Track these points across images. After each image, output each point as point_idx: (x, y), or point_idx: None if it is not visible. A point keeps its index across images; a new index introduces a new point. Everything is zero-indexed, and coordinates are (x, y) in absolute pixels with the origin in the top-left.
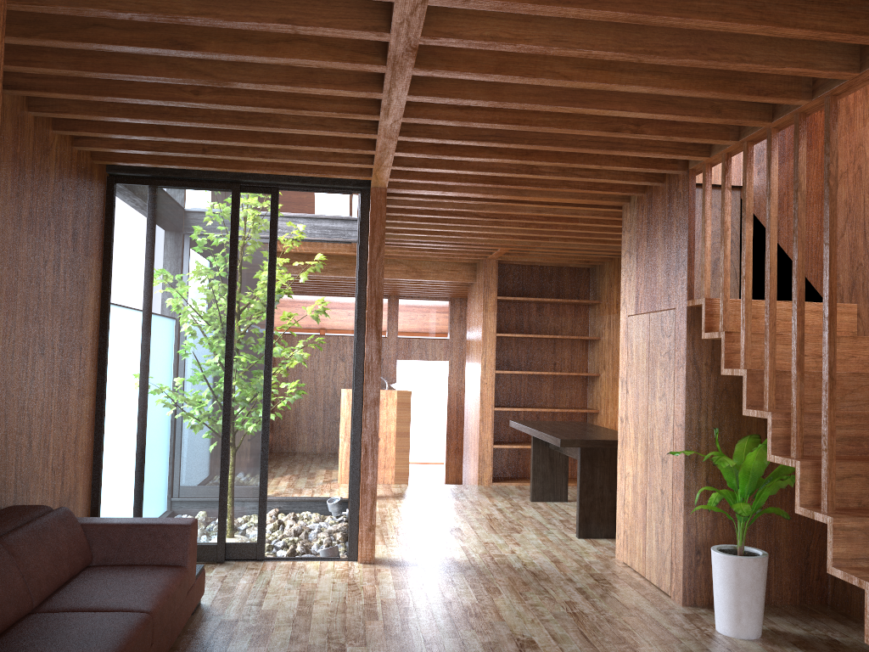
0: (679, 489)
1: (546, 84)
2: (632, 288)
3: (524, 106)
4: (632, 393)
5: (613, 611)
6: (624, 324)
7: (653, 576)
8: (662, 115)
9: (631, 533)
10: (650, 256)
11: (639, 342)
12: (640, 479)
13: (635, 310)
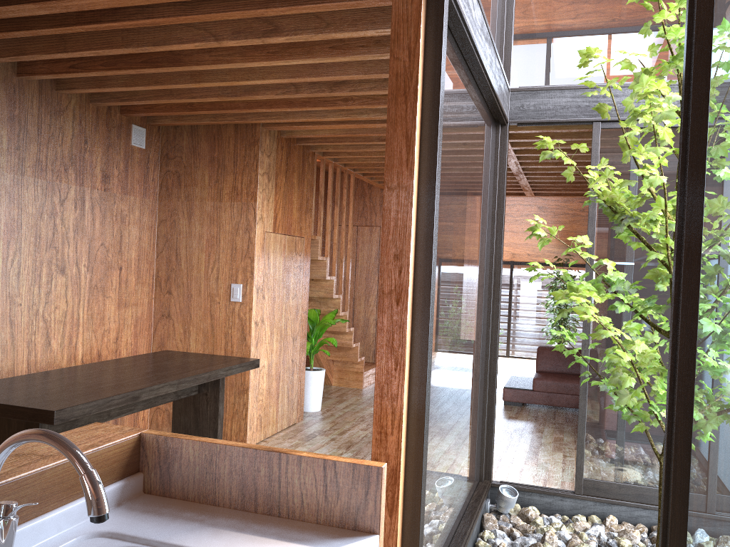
0: (303, 351)
1: None
2: (271, 209)
3: None
4: (269, 298)
5: (348, 423)
6: (261, 238)
7: (284, 424)
8: None
9: (265, 411)
10: (288, 192)
11: (276, 256)
12: (275, 363)
13: (273, 229)
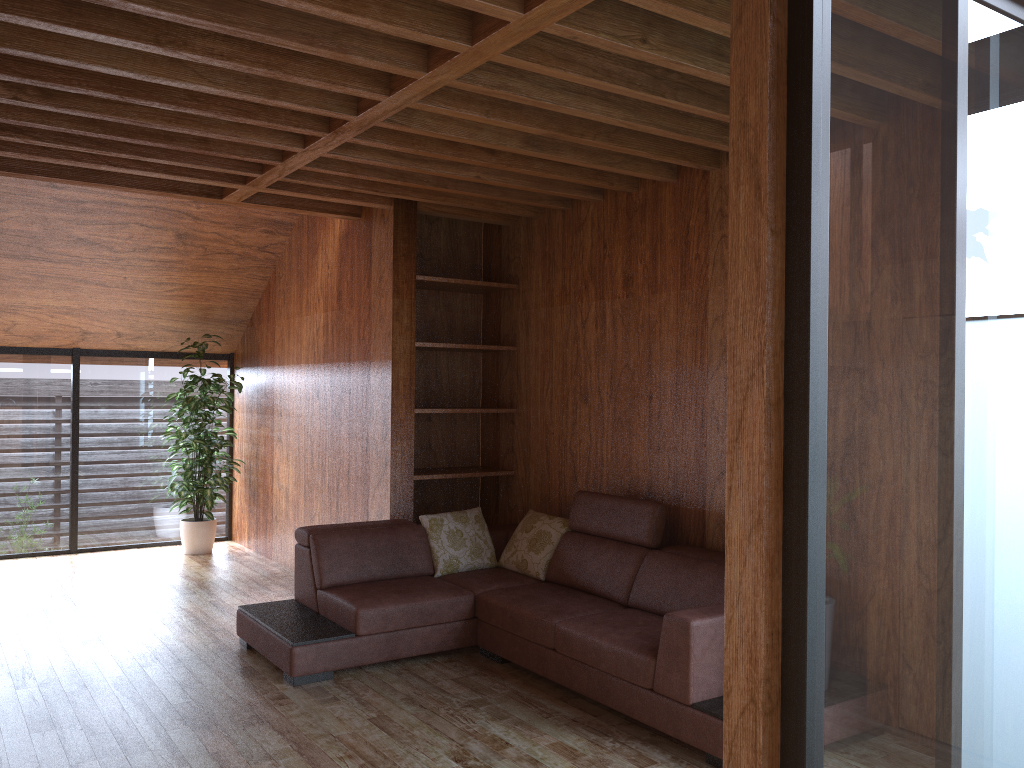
0: None
1: (218, 90)
2: None
3: (247, 70)
4: None
5: None
6: None
7: None
8: (40, 27)
9: None
10: None
11: None
12: None
13: None
